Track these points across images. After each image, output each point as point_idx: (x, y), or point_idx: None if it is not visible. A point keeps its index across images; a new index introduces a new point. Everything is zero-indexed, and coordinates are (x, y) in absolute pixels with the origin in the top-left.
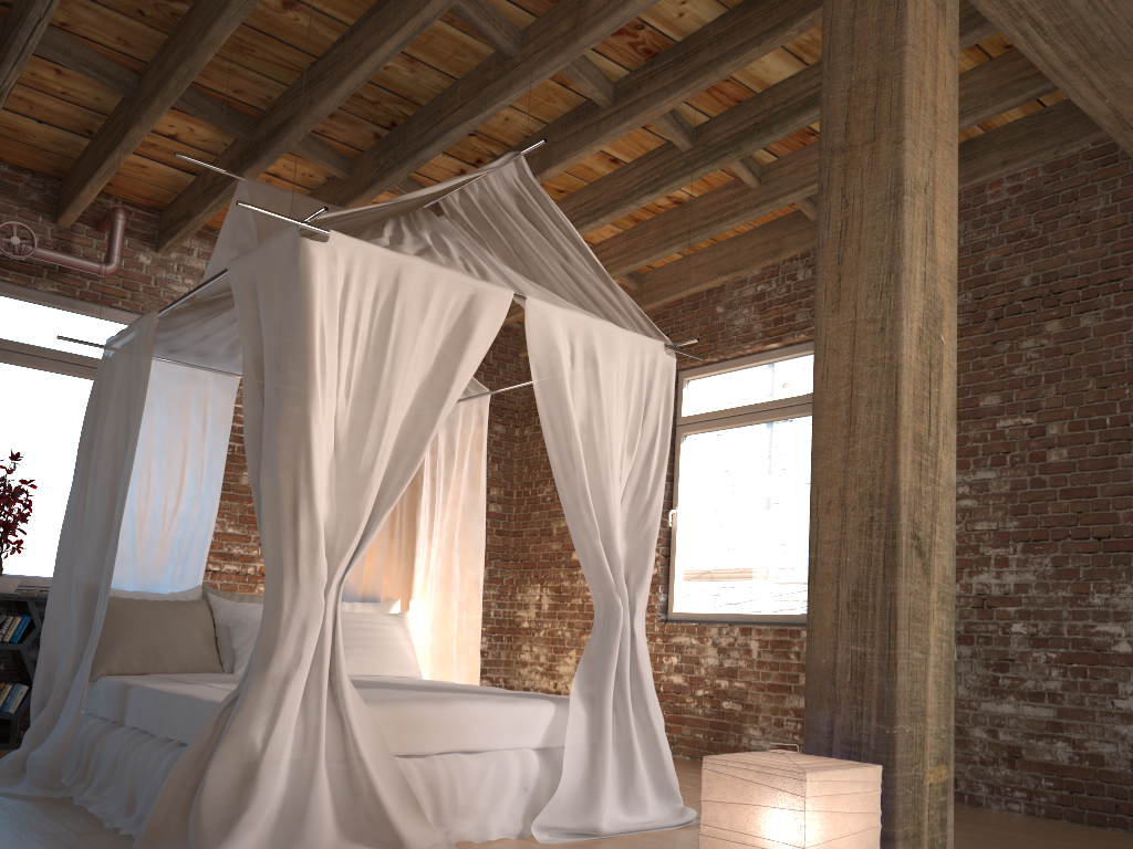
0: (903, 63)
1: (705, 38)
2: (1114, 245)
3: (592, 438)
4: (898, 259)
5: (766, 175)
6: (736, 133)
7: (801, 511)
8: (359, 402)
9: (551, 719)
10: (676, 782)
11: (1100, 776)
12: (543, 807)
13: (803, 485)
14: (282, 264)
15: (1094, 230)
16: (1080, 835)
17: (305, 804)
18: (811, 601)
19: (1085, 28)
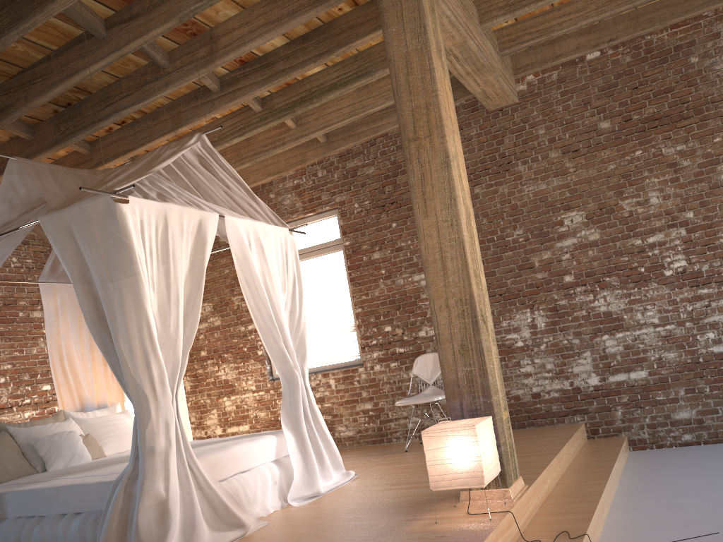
0: (438, 99)
1: (278, 55)
2: (484, 152)
3: (267, 288)
4: (454, 192)
5: (299, 121)
6: (290, 102)
7: (344, 304)
8: (160, 292)
9: (276, 443)
10: (341, 459)
11: (519, 405)
12: (285, 490)
13: (343, 290)
14: (99, 218)
15: (473, 144)
16: (518, 433)
17: (194, 517)
18: (440, 352)
19: (476, 58)
